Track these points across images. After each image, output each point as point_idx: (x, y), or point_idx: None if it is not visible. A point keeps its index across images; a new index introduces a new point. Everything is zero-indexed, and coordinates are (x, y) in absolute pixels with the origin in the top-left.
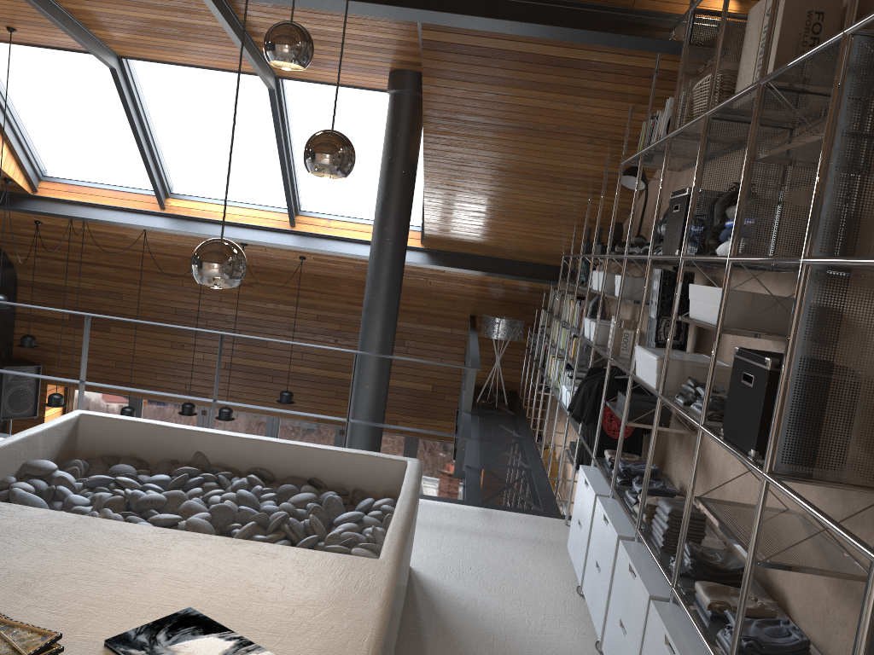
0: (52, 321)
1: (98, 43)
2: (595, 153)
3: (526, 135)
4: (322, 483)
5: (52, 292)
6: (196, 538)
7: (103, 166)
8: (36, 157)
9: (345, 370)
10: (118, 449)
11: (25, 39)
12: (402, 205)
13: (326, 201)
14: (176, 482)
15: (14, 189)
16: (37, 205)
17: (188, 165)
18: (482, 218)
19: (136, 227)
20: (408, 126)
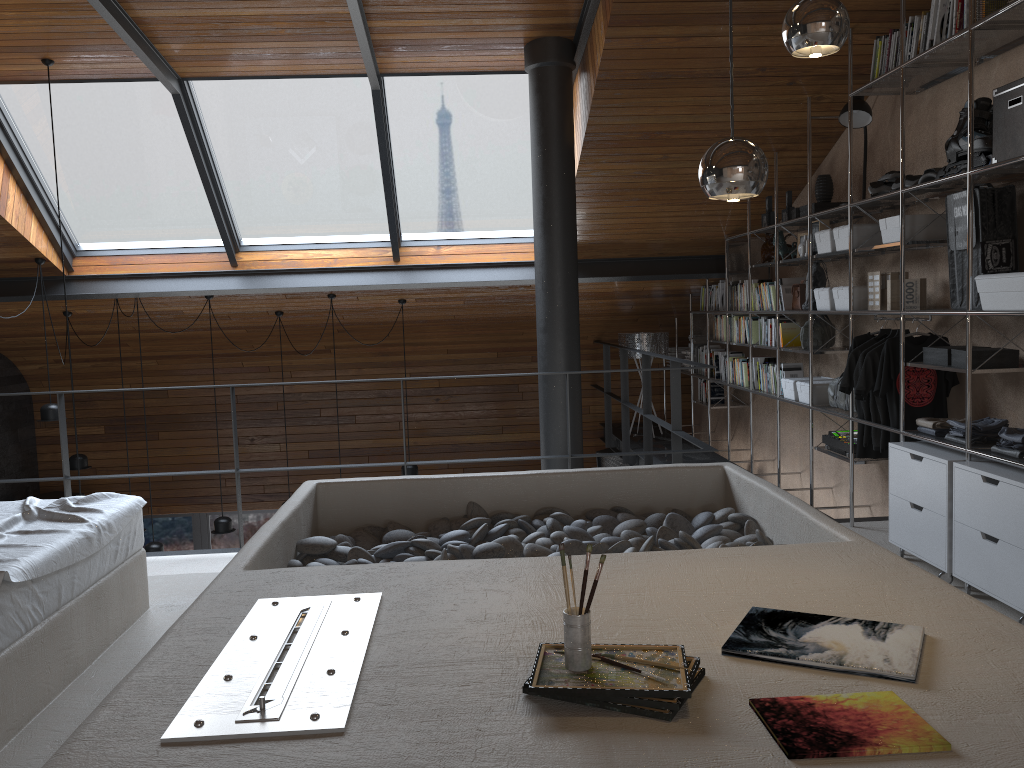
0: (84, 439)
1: (161, 62)
2: (793, 96)
3: (716, 86)
4: (629, 510)
5: (78, 403)
6: (638, 556)
7: (153, 226)
8: (67, 228)
9: (453, 433)
10: (369, 519)
11: (60, 74)
12: (567, 198)
13: (432, 225)
14: (480, 534)
15: (44, 272)
16: (75, 287)
17: (261, 207)
18: (637, 208)
19: (206, 293)
20: (560, 104)
